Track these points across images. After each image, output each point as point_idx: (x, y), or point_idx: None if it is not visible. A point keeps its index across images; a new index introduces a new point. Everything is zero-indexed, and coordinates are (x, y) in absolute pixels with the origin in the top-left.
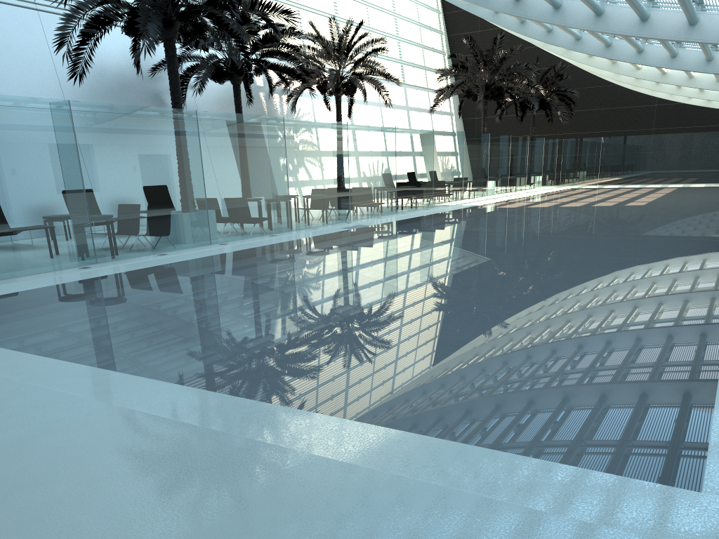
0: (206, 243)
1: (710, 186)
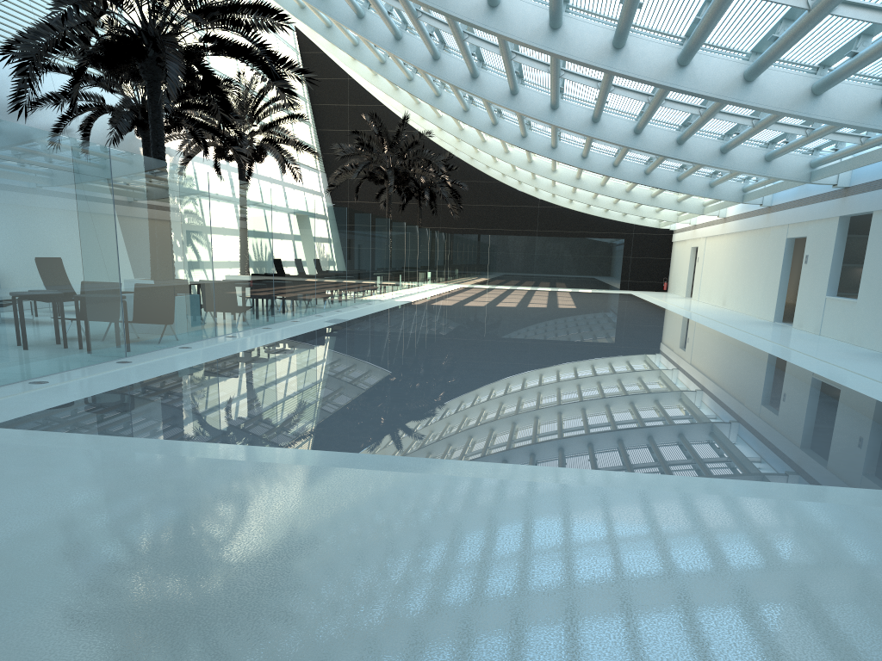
0: (212, 335)
1: (598, 292)
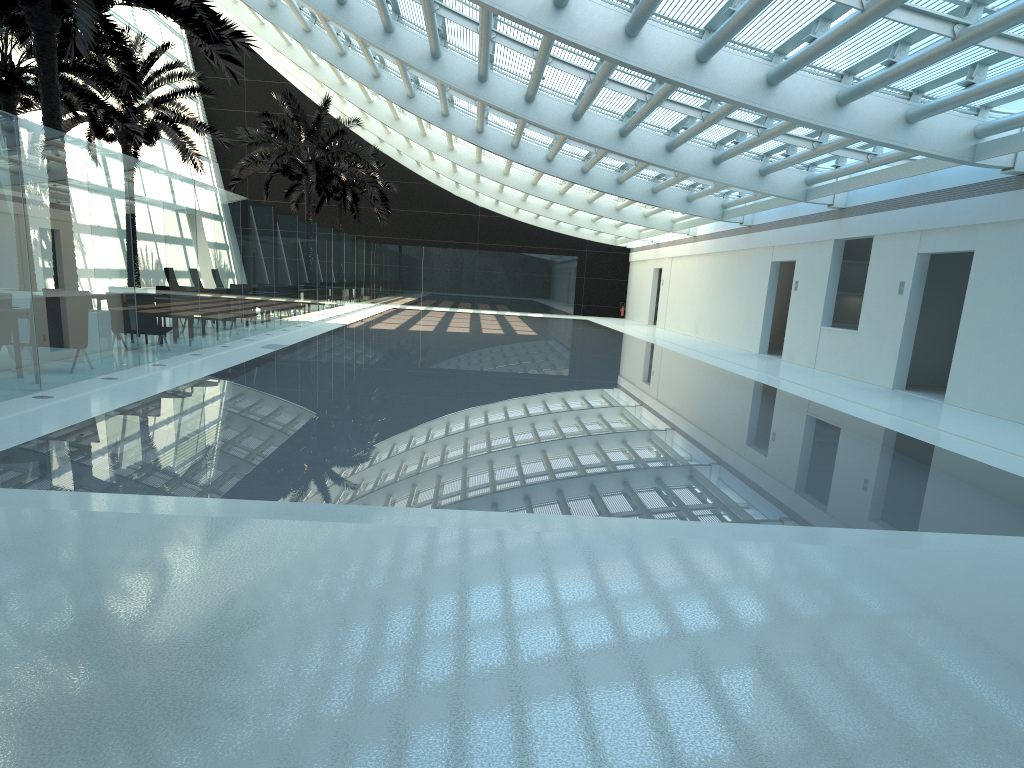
0: (135, 363)
1: (550, 316)
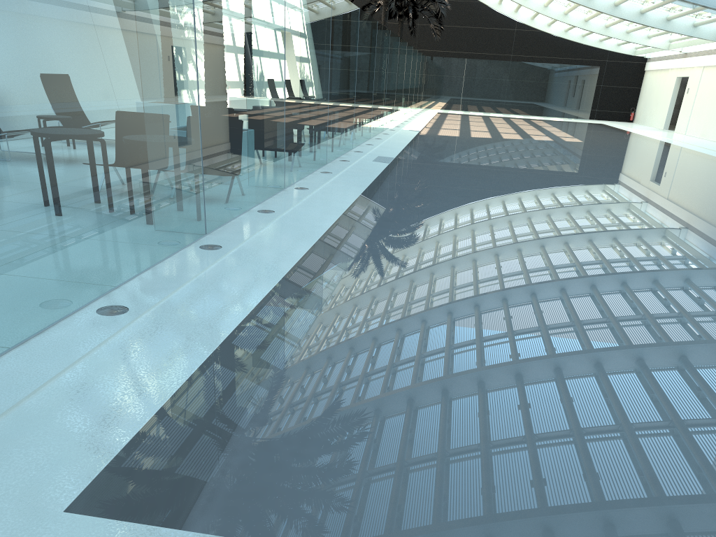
0: (281, 187)
1: (570, 121)
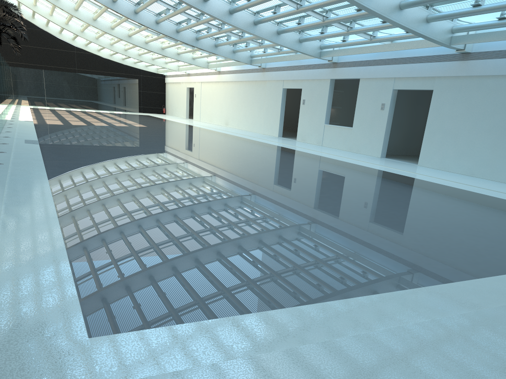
0: None
1: (128, 113)
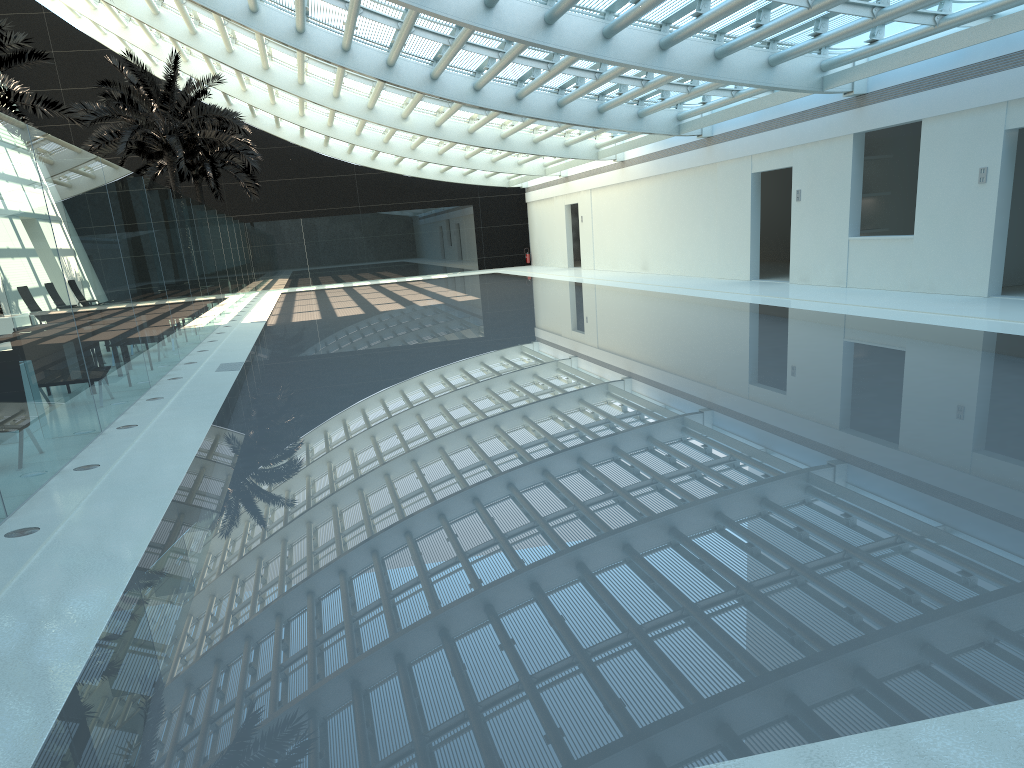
0: (97, 431)
1: (457, 275)
